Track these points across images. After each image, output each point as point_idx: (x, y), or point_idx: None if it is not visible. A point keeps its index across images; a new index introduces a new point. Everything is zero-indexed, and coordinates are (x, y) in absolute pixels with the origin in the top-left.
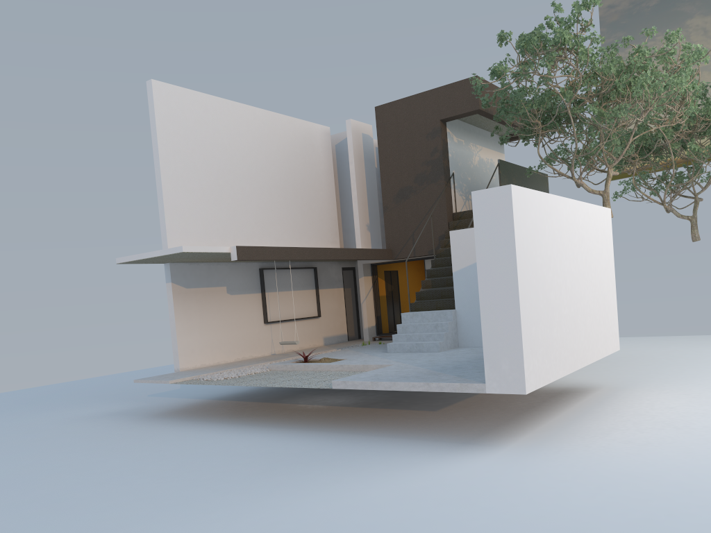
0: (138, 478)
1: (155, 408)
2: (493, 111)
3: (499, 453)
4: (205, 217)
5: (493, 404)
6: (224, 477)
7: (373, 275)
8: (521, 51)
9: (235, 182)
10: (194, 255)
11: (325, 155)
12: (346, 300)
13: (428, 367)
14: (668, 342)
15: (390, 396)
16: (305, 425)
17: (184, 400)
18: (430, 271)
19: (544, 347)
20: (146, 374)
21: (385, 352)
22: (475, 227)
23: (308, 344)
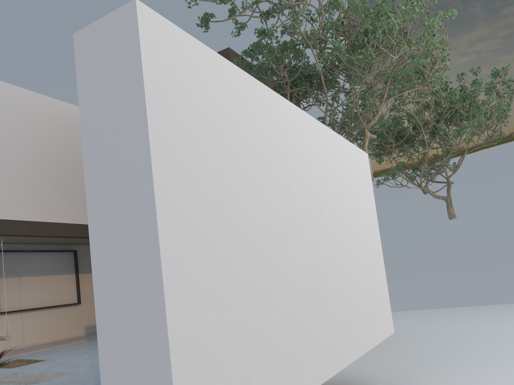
0: None
1: None
2: None
3: None
4: None
5: None
6: None
7: None
8: None
9: None
10: None
11: None
12: None
13: None
14: (439, 315)
15: None
16: None
17: None
18: None
19: (248, 351)
20: None
21: None
22: (80, 103)
23: (63, 335)
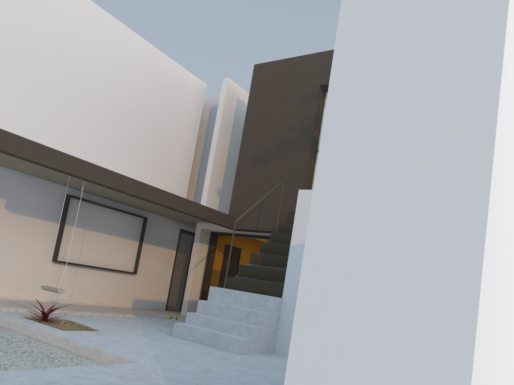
0: None
1: None
2: None
3: None
4: (2, 107)
5: None
6: None
7: (211, 244)
8: None
9: (65, 86)
10: None
11: (193, 108)
12: (176, 265)
13: None
14: None
15: None
16: None
17: None
18: (265, 244)
19: None
20: None
21: (169, 335)
22: None
23: (110, 302)
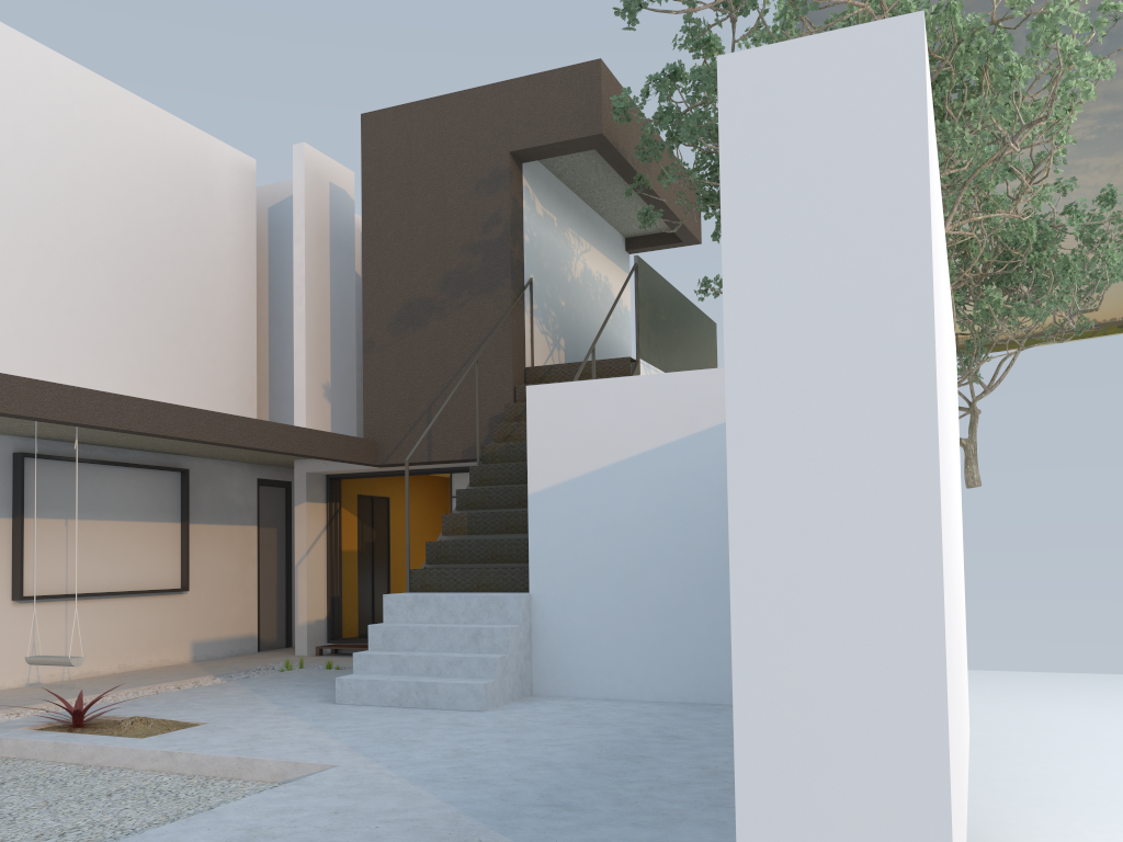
0: None
1: None
2: (628, 153)
3: None
4: None
5: None
6: None
7: (332, 501)
8: None
9: None
10: None
11: (238, 217)
12: (262, 555)
13: (452, 793)
14: None
15: None
16: None
17: None
18: (466, 492)
19: (958, 779)
20: None
21: (330, 703)
22: (727, 218)
23: (147, 658)
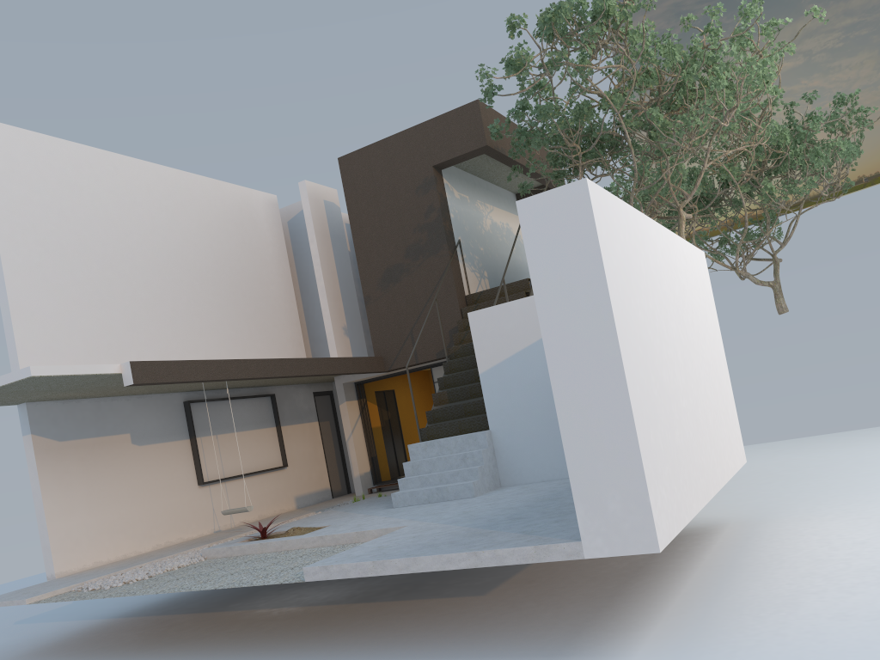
0: None
1: (15, 646)
2: (505, 150)
3: None
4: (85, 328)
5: (573, 571)
6: None
7: (360, 398)
8: (548, 28)
9: (134, 273)
10: (58, 383)
11: (273, 233)
12: (323, 438)
13: (465, 523)
14: (773, 450)
15: (405, 577)
16: (266, 649)
17: (70, 625)
18: (443, 378)
19: (670, 464)
20: (29, 584)
21: (390, 508)
22: (530, 262)
23: (272, 510)
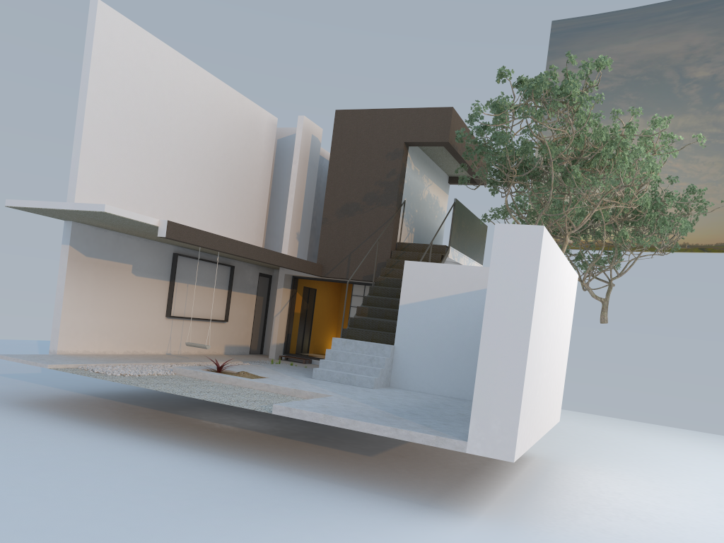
0: (12, 495)
1: (13, 393)
2: (458, 148)
3: (473, 525)
4: (125, 178)
5: (431, 458)
6: (139, 511)
7: (293, 288)
8: (528, 91)
9: (168, 148)
10: (112, 219)
11: (267, 146)
12: (256, 309)
13: (377, 406)
14: (566, 416)
15: (309, 428)
16: (221, 449)
17: (51, 390)
18: (367, 298)
19: (530, 411)
20: None
21: (309, 378)
22: (491, 263)
23: (208, 350)
